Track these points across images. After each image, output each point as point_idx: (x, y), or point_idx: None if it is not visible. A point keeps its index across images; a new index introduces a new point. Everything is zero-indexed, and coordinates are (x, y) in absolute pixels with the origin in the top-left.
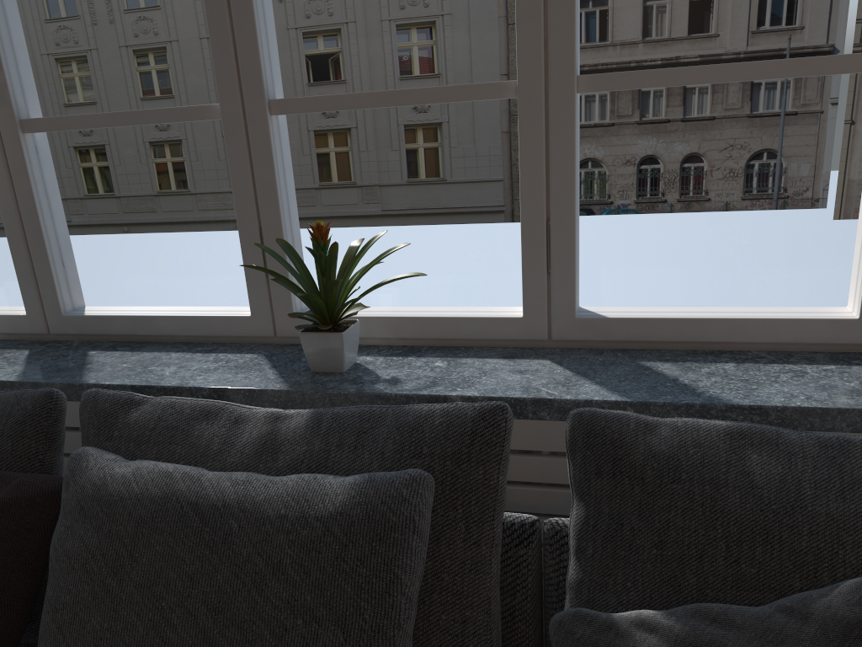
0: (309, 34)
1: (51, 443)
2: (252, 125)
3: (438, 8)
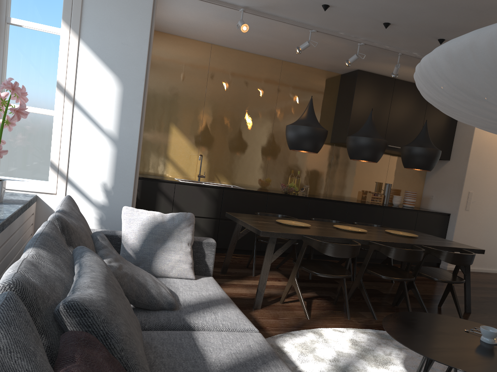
0: None
1: None
2: None
3: None
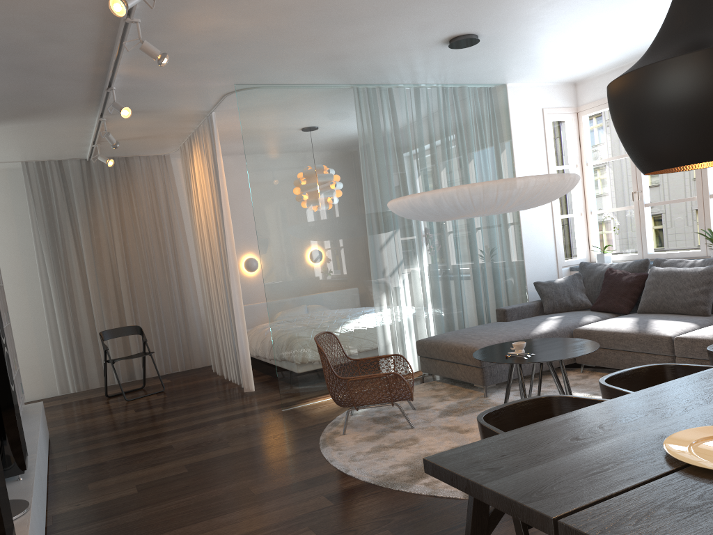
0: None
1: (646, 269)
2: (704, 201)
3: None
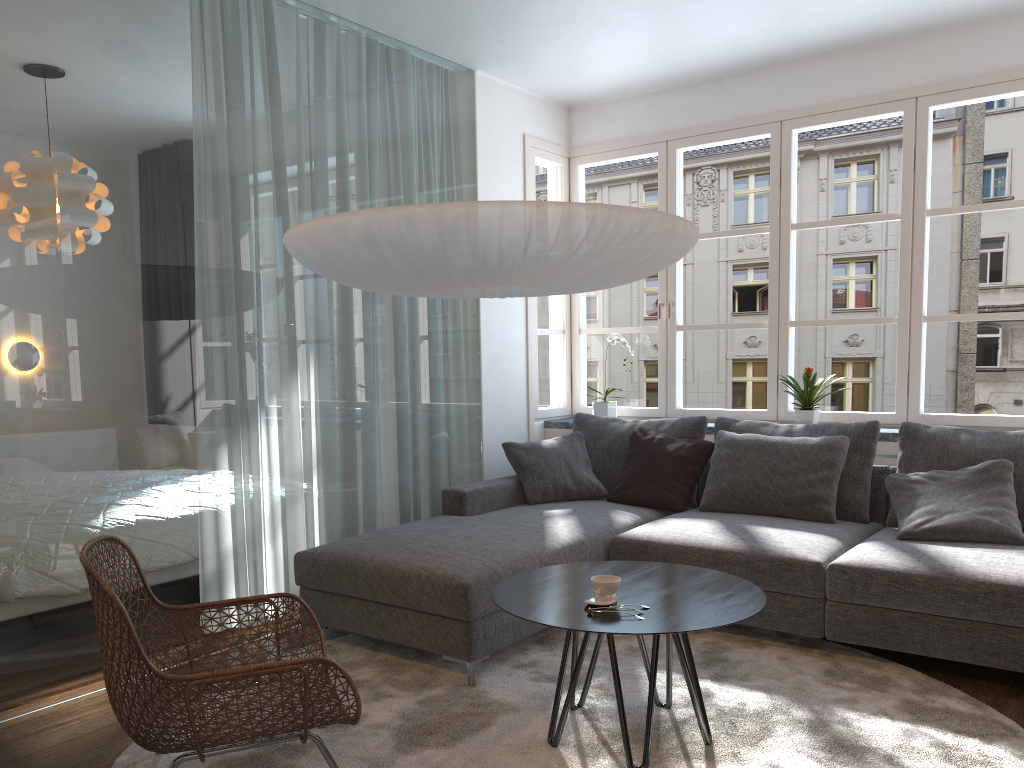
0: (732, 263)
1: (702, 434)
2: (781, 330)
3: (883, 239)
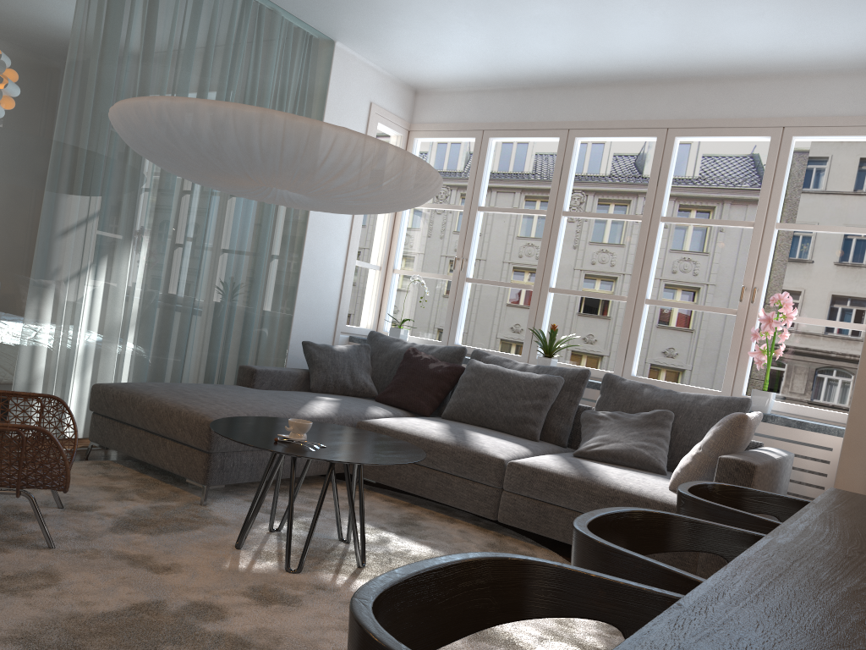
0: (592, 276)
1: (460, 361)
2: (541, 293)
3: (715, 279)
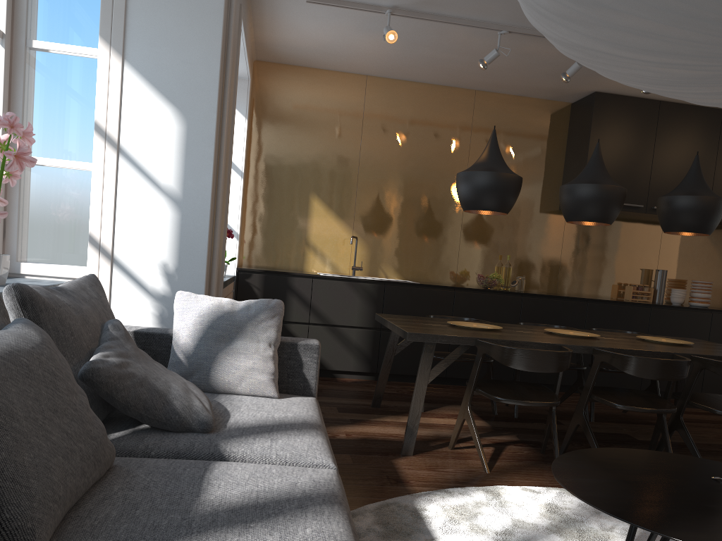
0: None
1: None
2: None
3: None
